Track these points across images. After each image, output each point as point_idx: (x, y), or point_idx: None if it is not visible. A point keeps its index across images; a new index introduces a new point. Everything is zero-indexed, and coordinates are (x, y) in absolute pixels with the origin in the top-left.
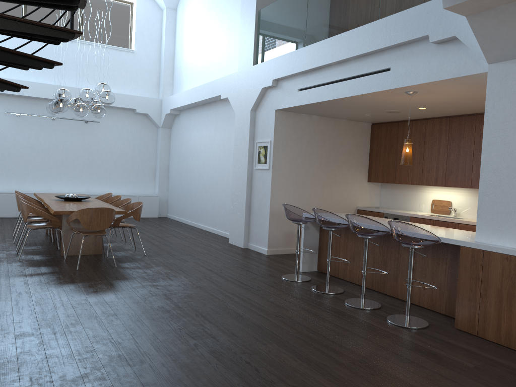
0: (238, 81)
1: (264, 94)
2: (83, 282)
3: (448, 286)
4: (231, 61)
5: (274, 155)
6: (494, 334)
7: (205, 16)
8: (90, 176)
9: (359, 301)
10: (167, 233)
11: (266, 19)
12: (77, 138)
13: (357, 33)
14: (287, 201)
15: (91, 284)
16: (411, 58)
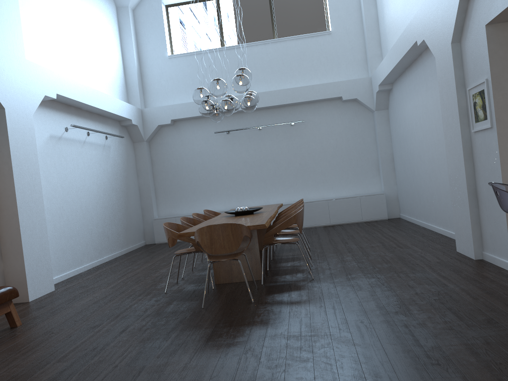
0: (430, 9)
1: (467, 9)
2: (182, 331)
3: None
4: None
5: (497, 101)
6: None
7: None
8: (305, 182)
9: None
10: (376, 241)
11: None
12: (286, 144)
13: None
14: None
15: (187, 335)
16: None
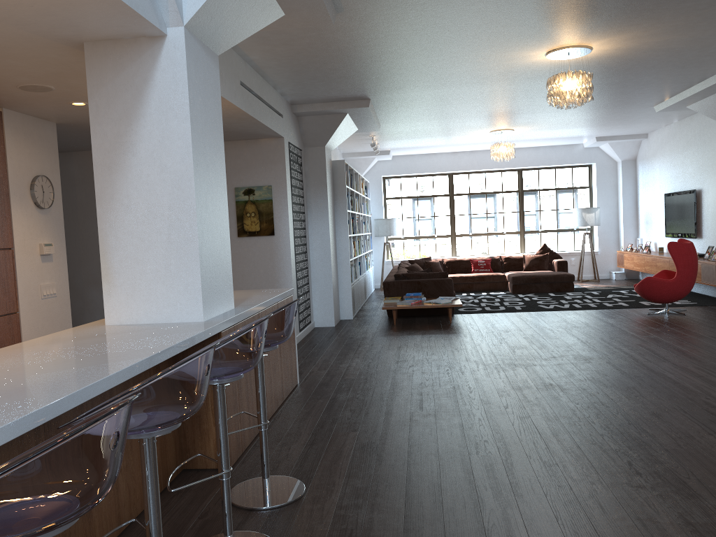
0: None
1: None
2: None
3: None
4: None
5: None
6: (248, 434)
7: None
8: None
9: None
10: None
11: None
12: None
13: None
14: None
15: None
16: None
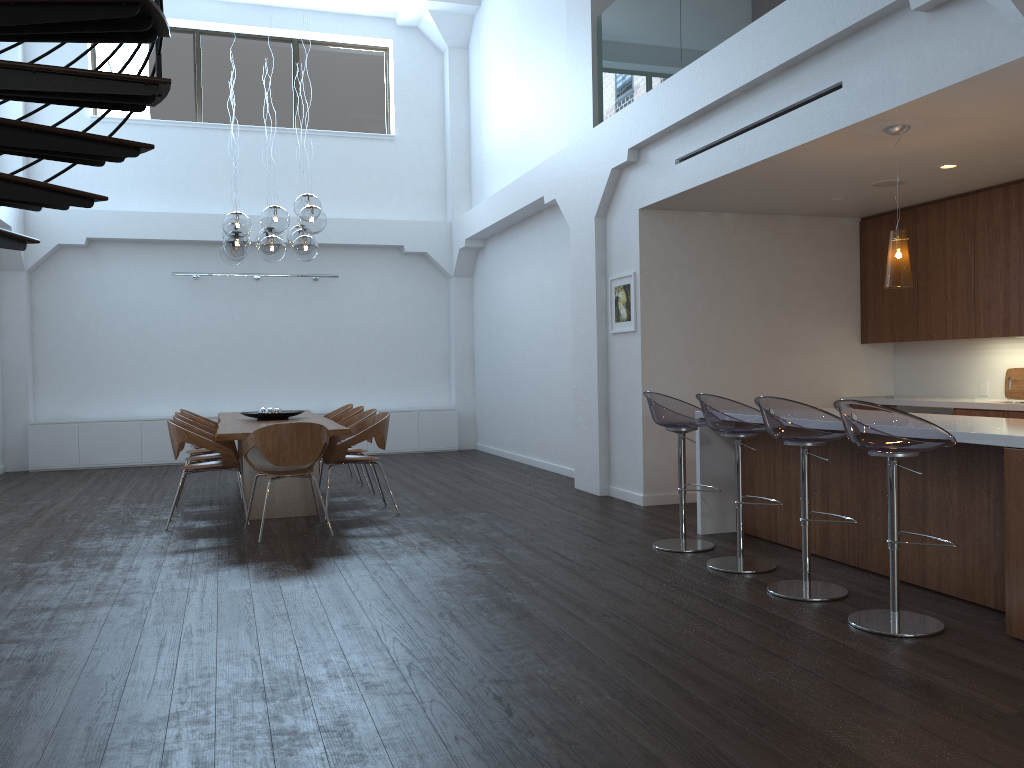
0: (570, 163)
1: (618, 182)
2: (259, 563)
3: (996, 544)
4: (562, 127)
5: (644, 301)
6: None
7: (515, 50)
8: (329, 379)
9: (799, 586)
10: (460, 476)
11: (611, 31)
12: (302, 311)
13: (770, 22)
14: (679, 394)
15: (272, 565)
16: (881, 52)
